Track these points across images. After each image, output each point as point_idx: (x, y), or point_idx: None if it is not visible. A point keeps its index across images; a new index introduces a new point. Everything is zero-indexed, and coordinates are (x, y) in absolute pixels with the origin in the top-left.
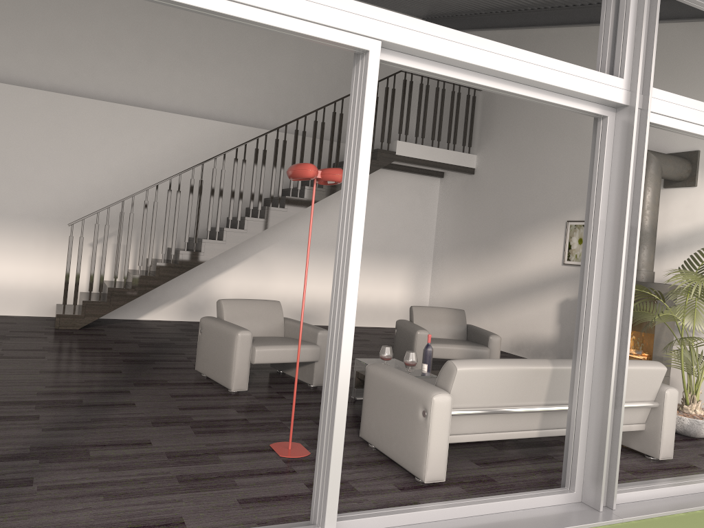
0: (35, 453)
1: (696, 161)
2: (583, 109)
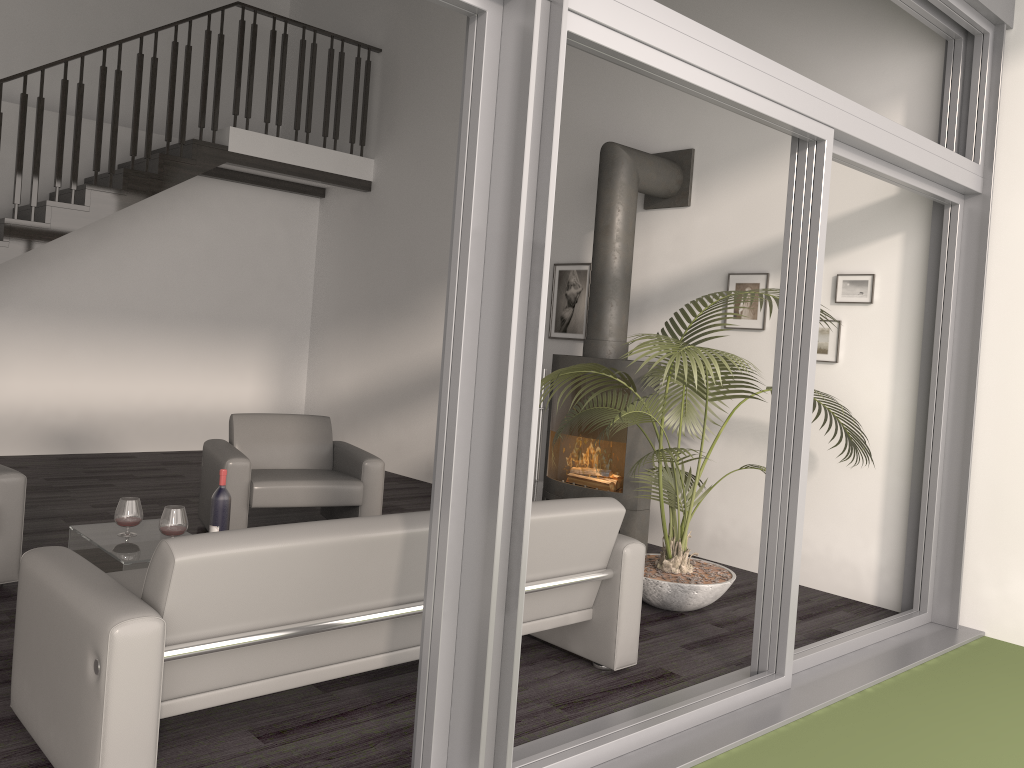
0: None
1: (689, 165)
2: None
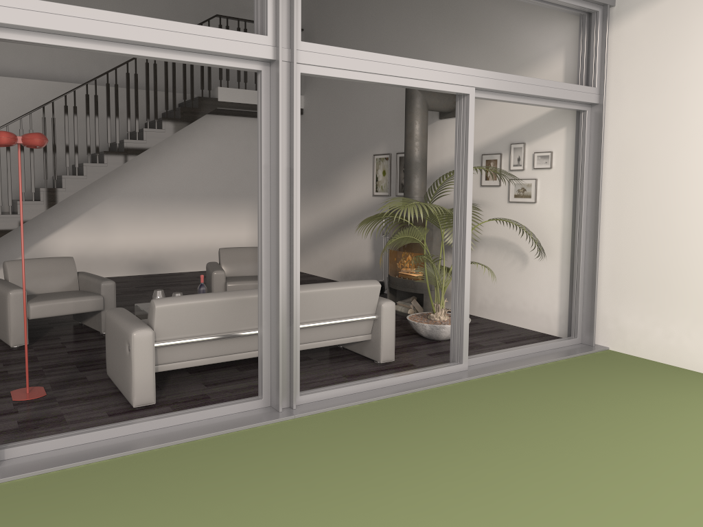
0: None
1: None
2: (232, 66)
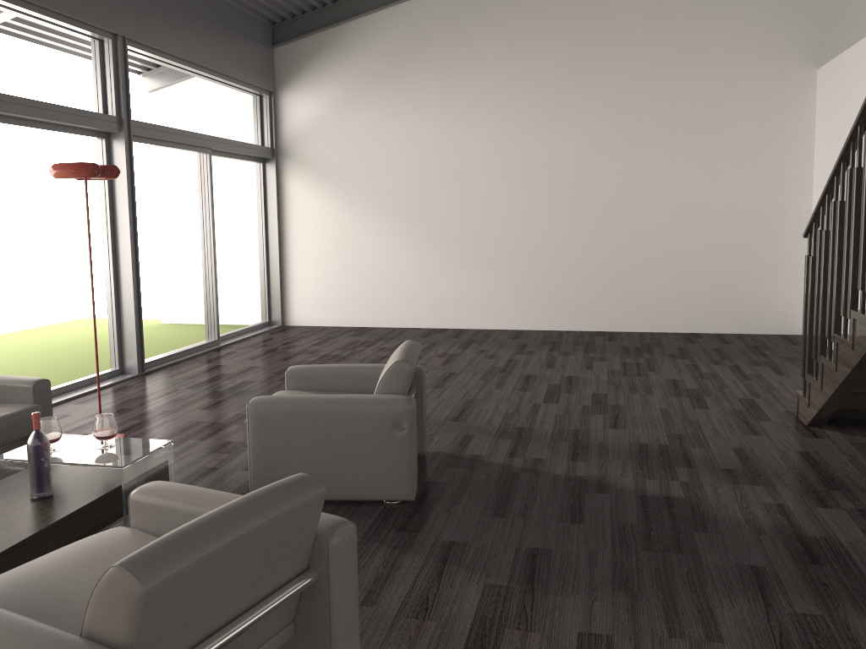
0: (234, 390)
1: None
2: None
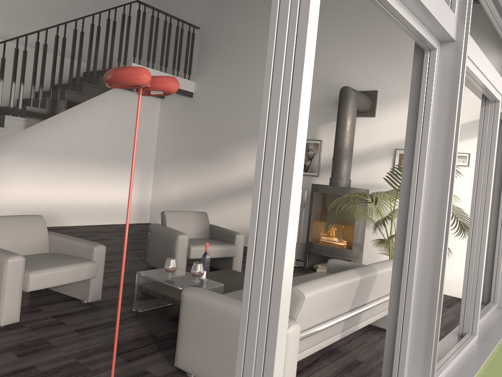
0: None
1: (375, 98)
2: (427, 39)
